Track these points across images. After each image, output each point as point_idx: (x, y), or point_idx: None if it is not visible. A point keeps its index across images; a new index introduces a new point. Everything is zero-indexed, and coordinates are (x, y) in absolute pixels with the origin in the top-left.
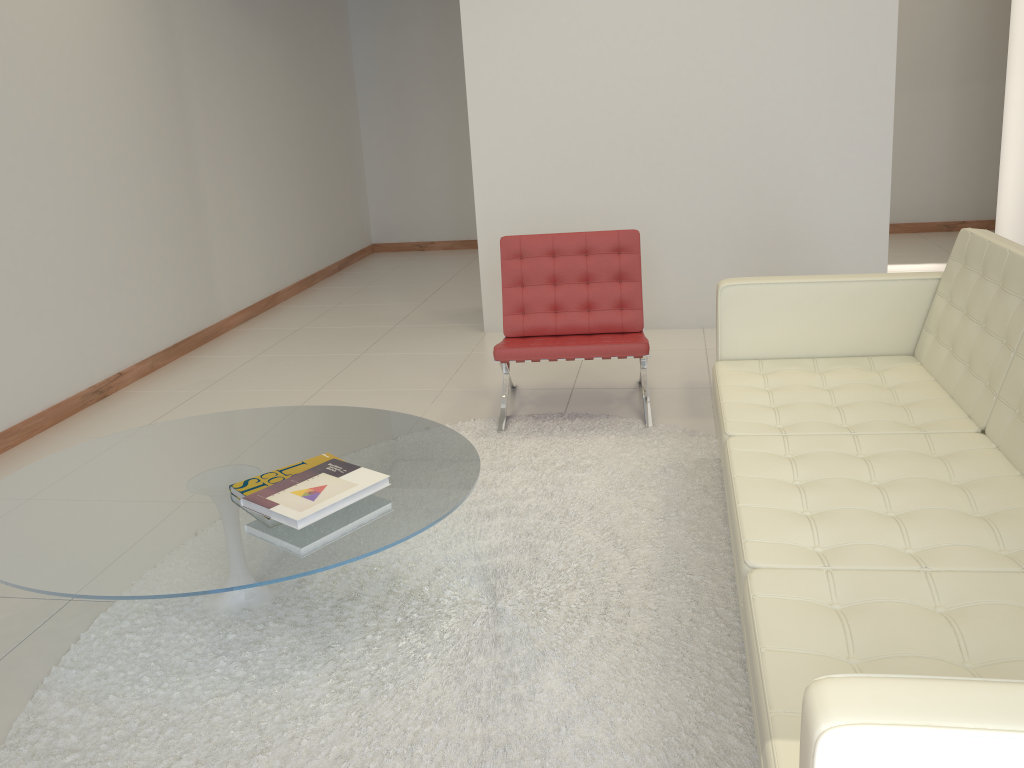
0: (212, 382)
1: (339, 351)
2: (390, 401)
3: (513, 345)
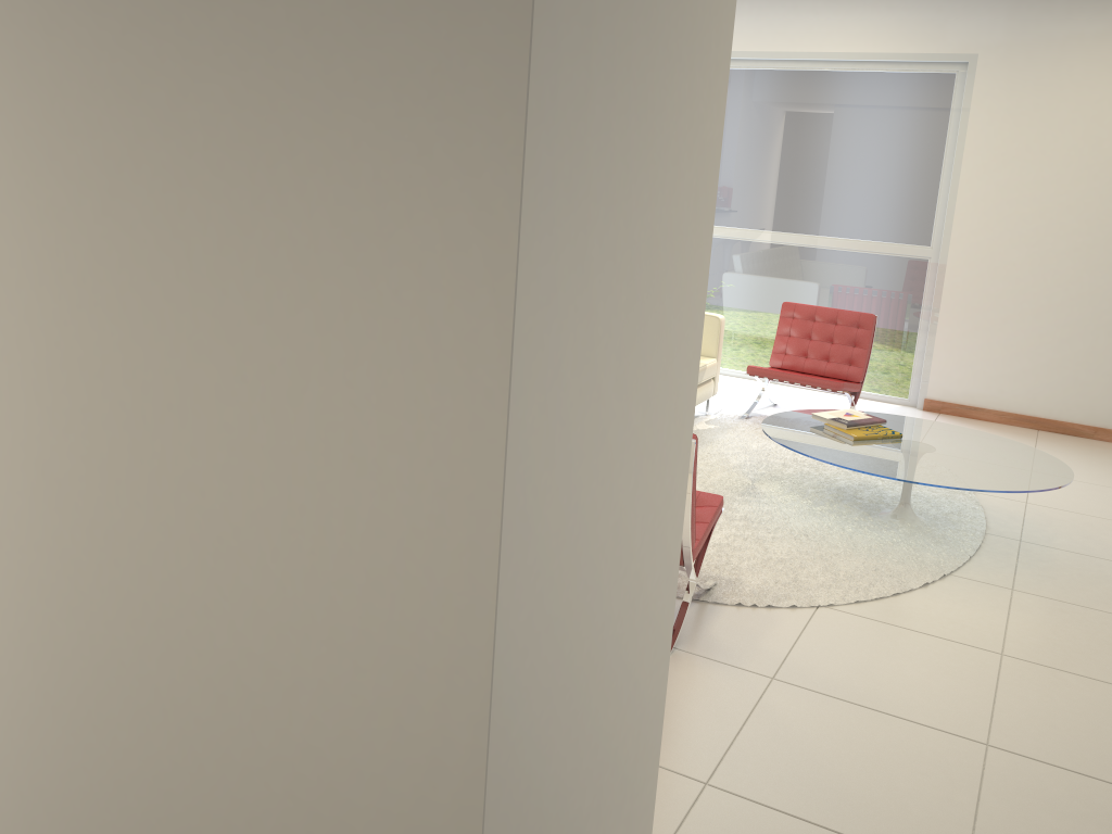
0: None
1: None
2: (849, 674)
3: (697, 507)
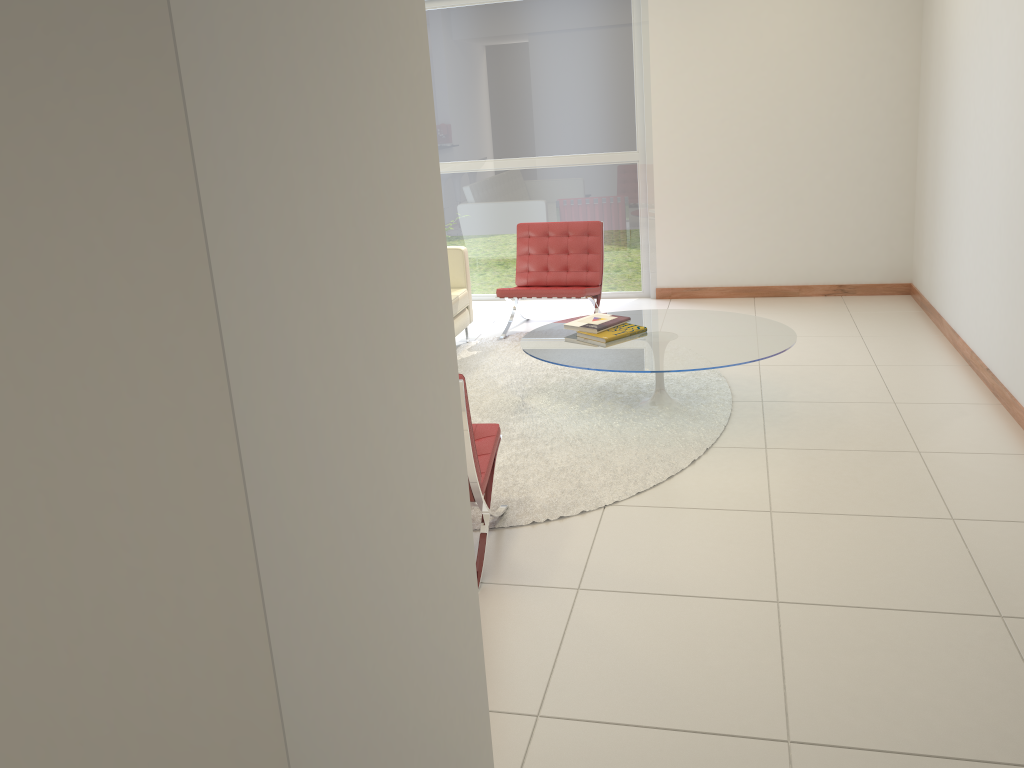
0: (1021, 645)
1: (859, 767)
2: (646, 566)
3: (476, 440)
